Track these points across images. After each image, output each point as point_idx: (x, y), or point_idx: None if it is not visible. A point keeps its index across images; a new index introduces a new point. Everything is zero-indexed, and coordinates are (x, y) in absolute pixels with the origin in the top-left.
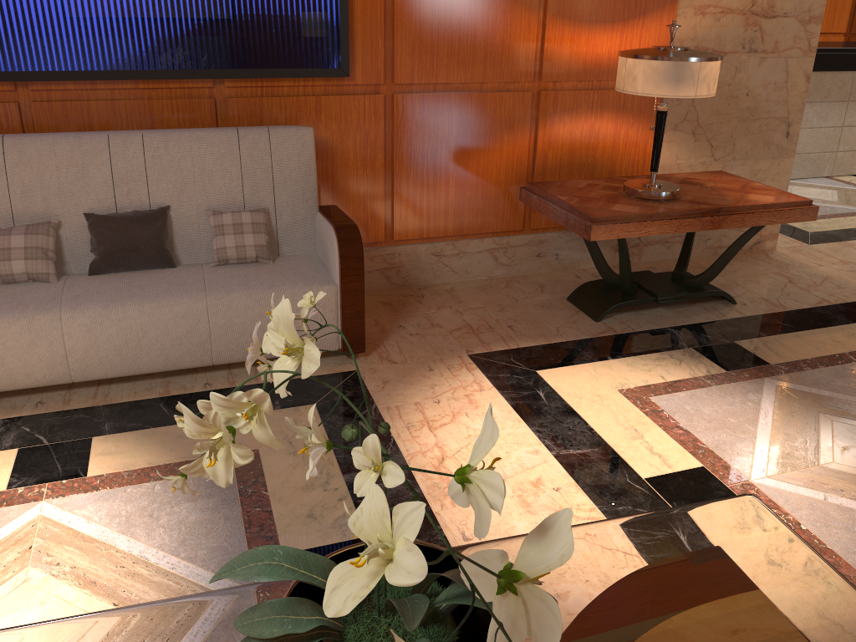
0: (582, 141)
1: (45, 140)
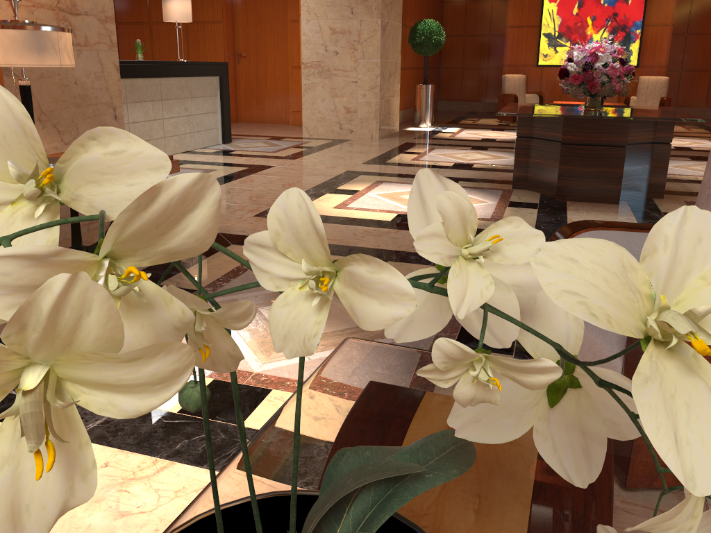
0: None
1: None
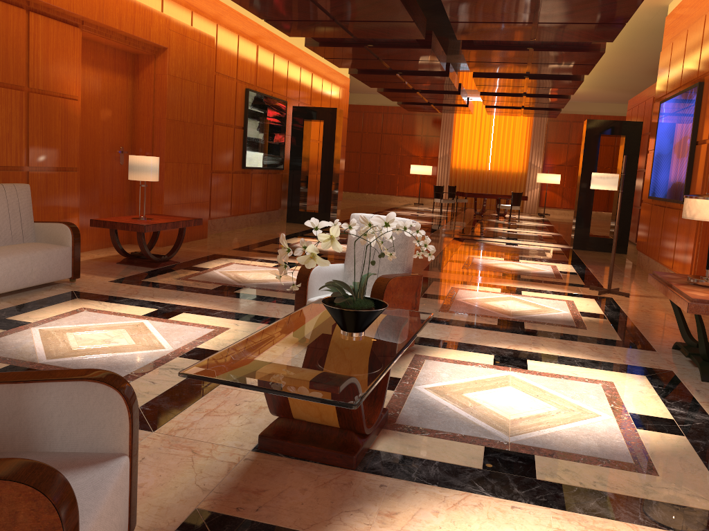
0: None
1: None
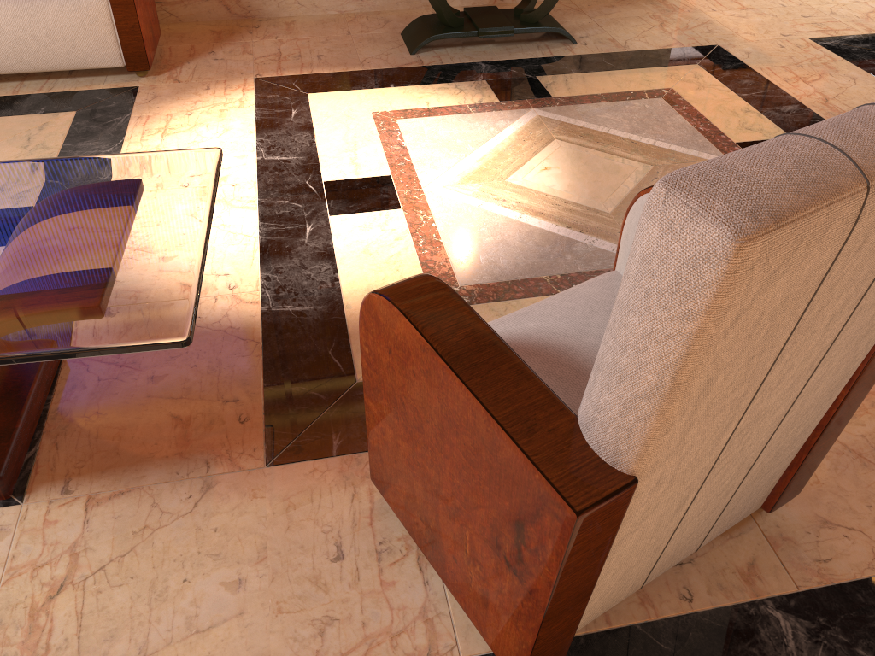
0: None
1: None
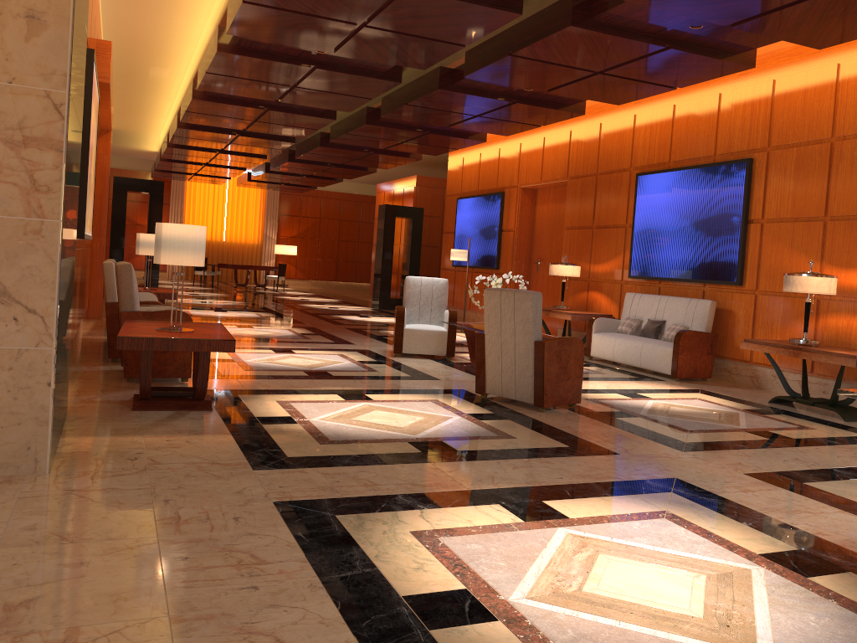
0: (842, 329)
1: (649, 295)
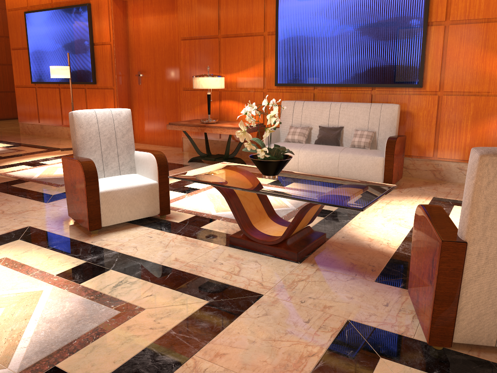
0: None
1: (314, 103)
